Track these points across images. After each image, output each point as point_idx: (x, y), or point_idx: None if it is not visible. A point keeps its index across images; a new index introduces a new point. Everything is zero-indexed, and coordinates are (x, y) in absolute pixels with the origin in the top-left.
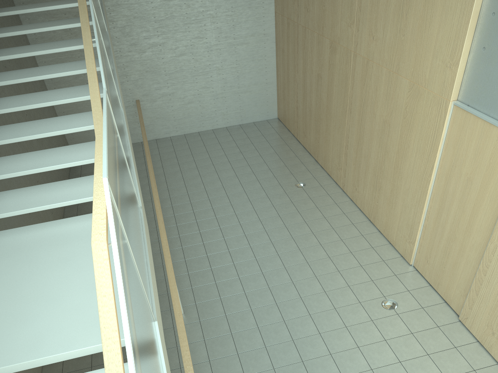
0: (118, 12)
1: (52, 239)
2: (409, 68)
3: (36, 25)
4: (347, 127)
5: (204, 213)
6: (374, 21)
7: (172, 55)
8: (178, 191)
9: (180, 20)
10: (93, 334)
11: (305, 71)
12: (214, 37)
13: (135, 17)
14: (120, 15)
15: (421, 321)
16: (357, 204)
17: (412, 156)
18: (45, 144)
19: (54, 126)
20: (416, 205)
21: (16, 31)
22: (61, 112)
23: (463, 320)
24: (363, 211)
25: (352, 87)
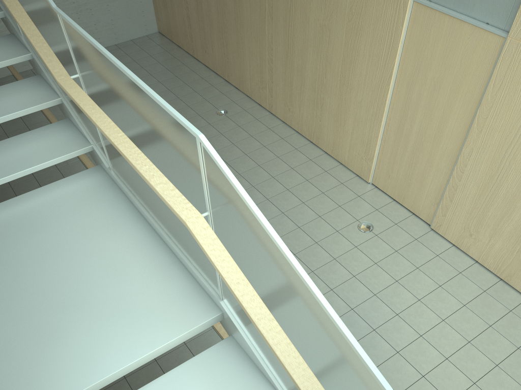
0: None
1: (14, 228)
2: None
3: None
4: (269, 36)
5: None
6: None
7: None
8: None
9: None
10: (154, 332)
11: None
12: None
13: None
14: None
15: (400, 237)
16: (292, 126)
17: (363, 64)
18: None
19: None
20: (371, 118)
21: None
22: None
23: (436, 228)
24: (301, 133)
25: None
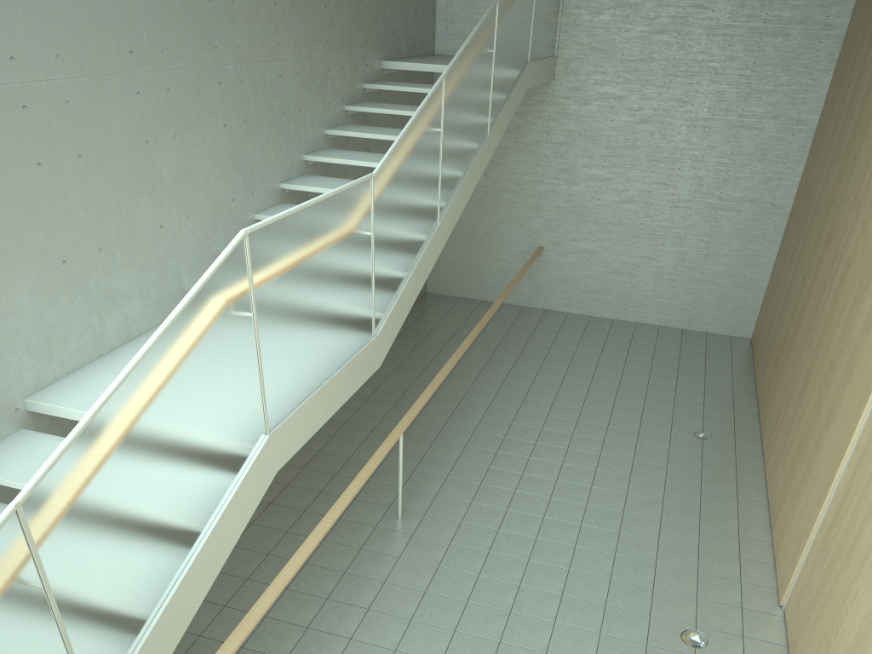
0: (560, 123)
1: None
2: None
3: (417, 107)
4: (800, 364)
5: (531, 418)
6: None
7: (614, 198)
8: (519, 380)
9: (644, 153)
10: None
11: (795, 270)
12: (687, 189)
13: (581, 134)
14: (560, 128)
15: None
16: (768, 493)
17: (837, 423)
18: None
19: None
20: (815, 504)
21: (387, 109)
22: None
23: None
24: (769, 504)
25: (824, 302)
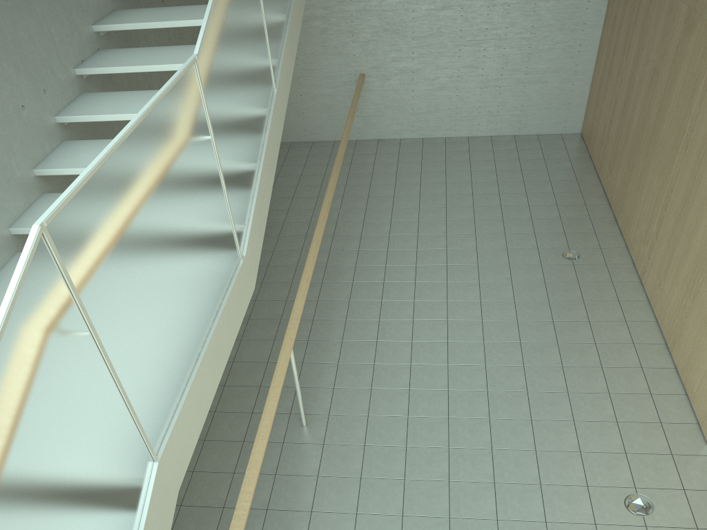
0: None
1: None
2: None
3: None
4: (675, 171)
5: (401, 272)
6: None
7: (429, 6)
8: (376, 229)
9: None
10: None
11: (637, 60)
12: None
13: None
14: None
15: None
16: (654, 310)
17: None
18: None
19: None
20: None
21: None
22: None
23: None
24: (660, 324)
25: (701, 100)
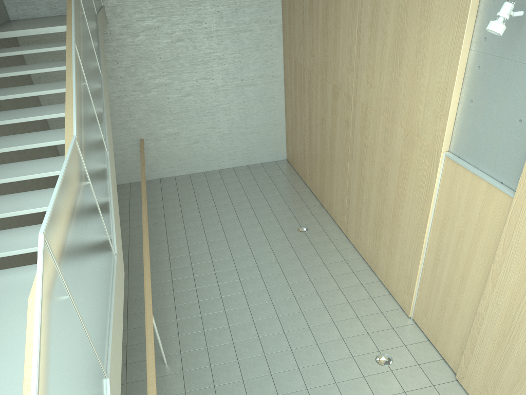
0: (124, 53)
1: (21, 285)
2: (404, 116)
3: (31, 66)
4: (349, 172)
5: (201, 257)
6: (371, 68)
7: (178, 95)
8: (176, 233)
9: (186, 61)
10: None
11: (311, 114)
12: (221, 78)
13: (141, 57)
14: (125, 56)
15: (416, 379)
16: (359, 251)
17: (408, 206)
18: (41, 183)
19: (37, 168)
20: (413, 255)
21: (10, 72)
22: (63, 150)
23: (460, 380)
24: (364, 258)
25: (353, 132)
